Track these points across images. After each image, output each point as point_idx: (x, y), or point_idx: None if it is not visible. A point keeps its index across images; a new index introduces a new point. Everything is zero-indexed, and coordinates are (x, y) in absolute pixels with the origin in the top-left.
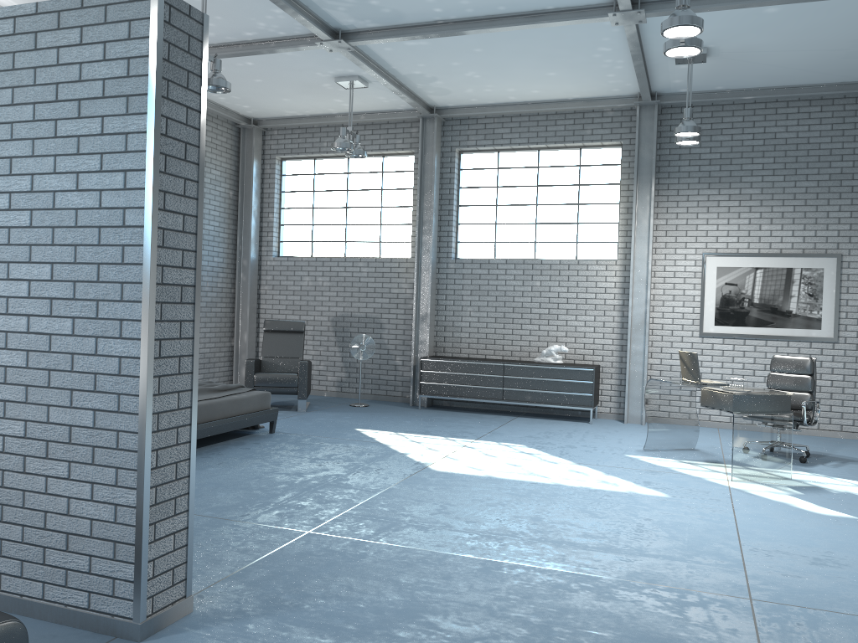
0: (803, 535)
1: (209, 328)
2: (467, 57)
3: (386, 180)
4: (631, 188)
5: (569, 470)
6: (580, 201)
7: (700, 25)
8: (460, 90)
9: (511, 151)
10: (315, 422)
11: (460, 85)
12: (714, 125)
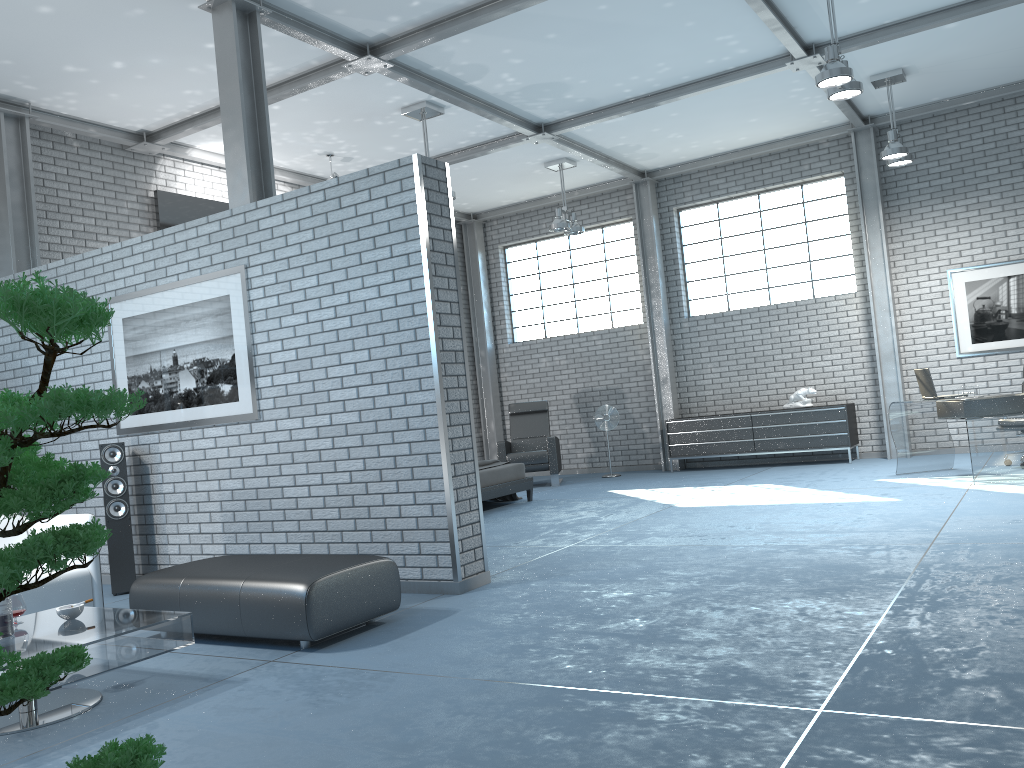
0: (1015, 509)
1: None
2: (665, 122)
3: (608, 250)
4: (859, 217)
5: (810, 494)
6: (809, 238)
7: (848, 74)
8: (666, 152)
9: (730, 201)
10: (569, 491)
11: (665, 147)
12: (938, 136)
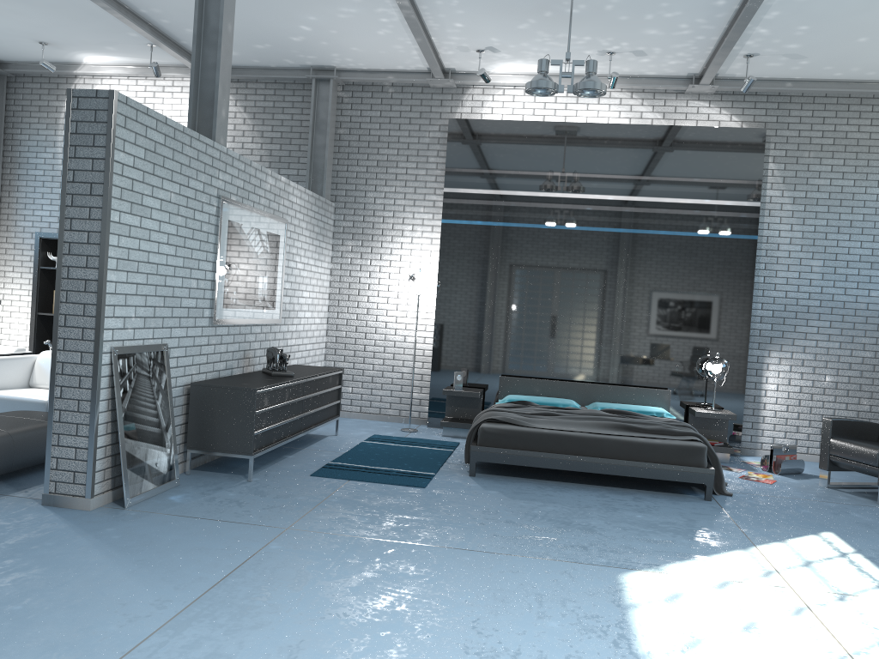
0: None
1: None
2: None
3: None
4: None
5: None
6: None
7: None
8: None
9: None
10: (824, 513)
11: None
12: None
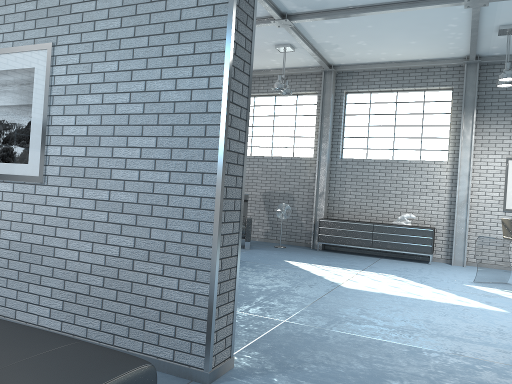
0: None
1: None
2: (361, 31)
3: (298, 110)
4: (458, 116)
5: (432, 292)
6: (423, 124)
7: None
8: (351, 54)
9: (379, 93)
10: (258, 255)
11: (352, 50)
12: None
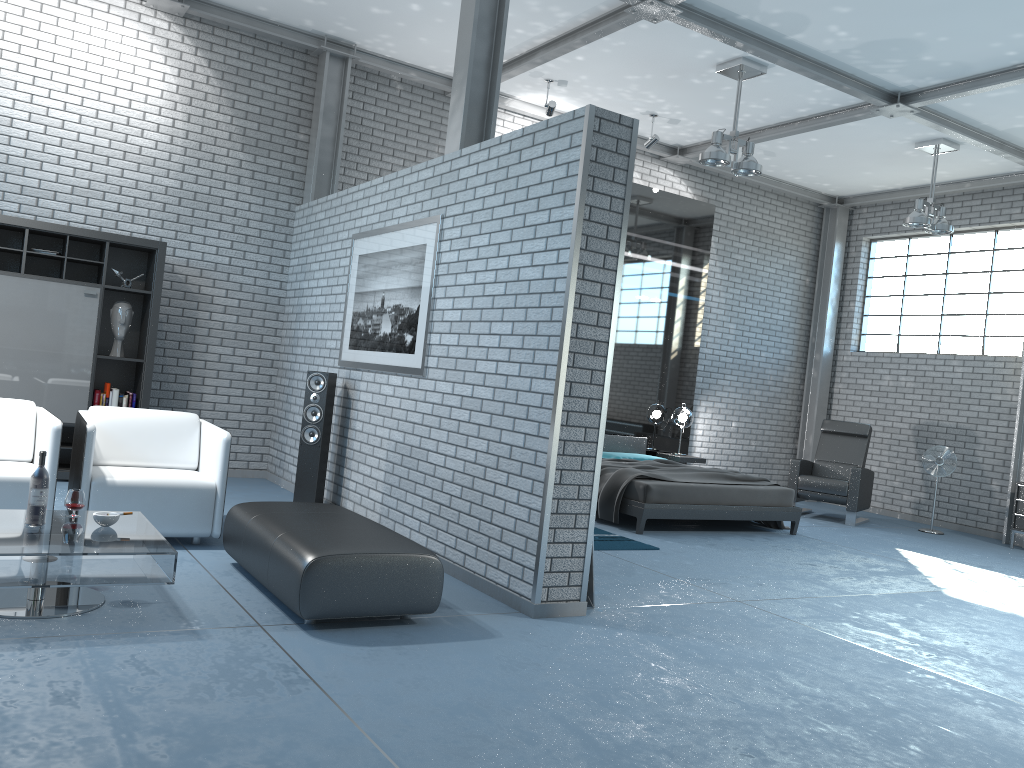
0: None
1: (768, 425)
2: None
3: (998, 260)
4: None
5: None
6: None
7: None
8: None
9: None
10: (854, 535)
11: None
12: None
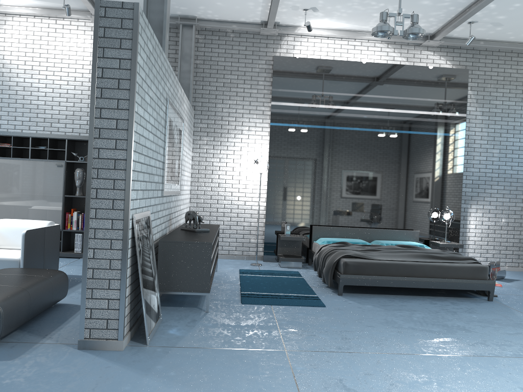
0: None
1: None
2: None
3: None
4: None
5: None
6: None
7: None
8: None
9: None
10: None
11: None
12: None
